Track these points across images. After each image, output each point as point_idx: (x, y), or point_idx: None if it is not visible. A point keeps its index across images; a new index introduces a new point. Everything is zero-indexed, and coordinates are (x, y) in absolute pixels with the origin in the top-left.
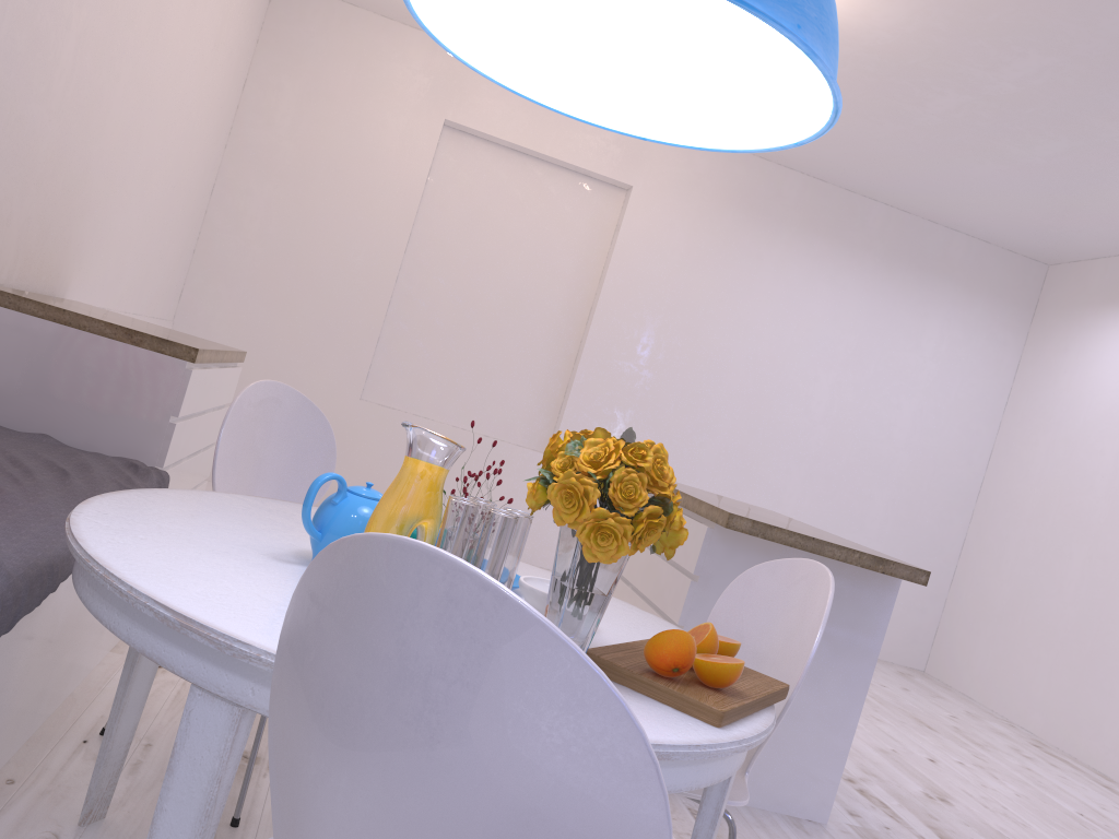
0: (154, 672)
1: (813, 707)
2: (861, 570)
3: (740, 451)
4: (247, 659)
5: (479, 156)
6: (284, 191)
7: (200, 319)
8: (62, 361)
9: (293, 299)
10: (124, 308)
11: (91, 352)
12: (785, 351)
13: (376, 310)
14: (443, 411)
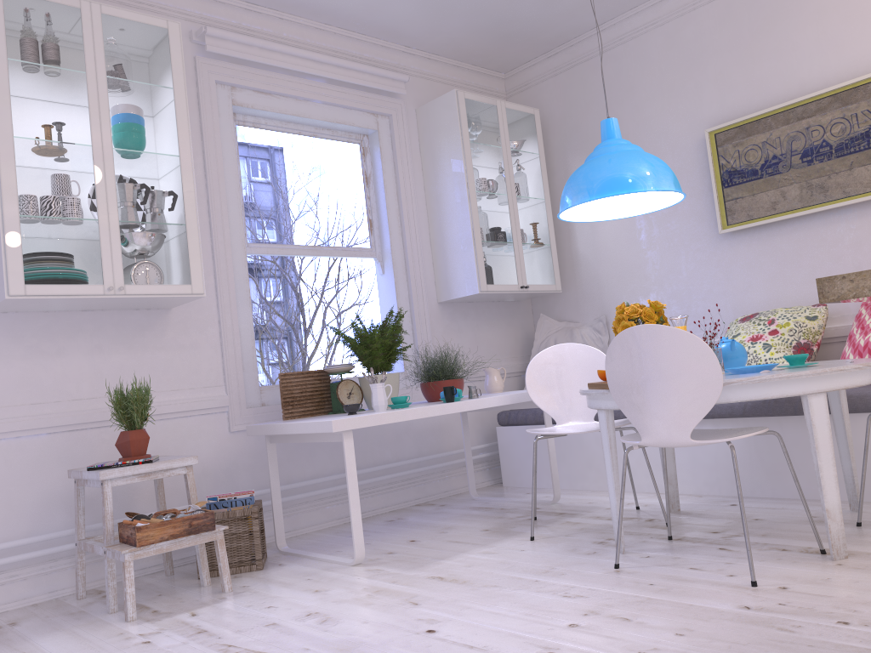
0: (846, 442)
1: None
2: None
3: None
4: None
5: None
6: None
7: None
8: None
9: None
10: None
11: None
12: None
13: None
14: None
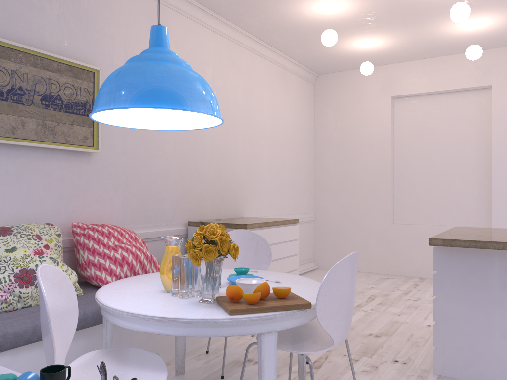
0: None
1: None
2: None
3: None
4: (99, 305)
5: (412, 104)
6: (338, 150)
7: (322, 209)
8: None
9: (353, 191)
10: (279, 214)
11: None
12: None
13: (386, 184)
14: (431, 219)
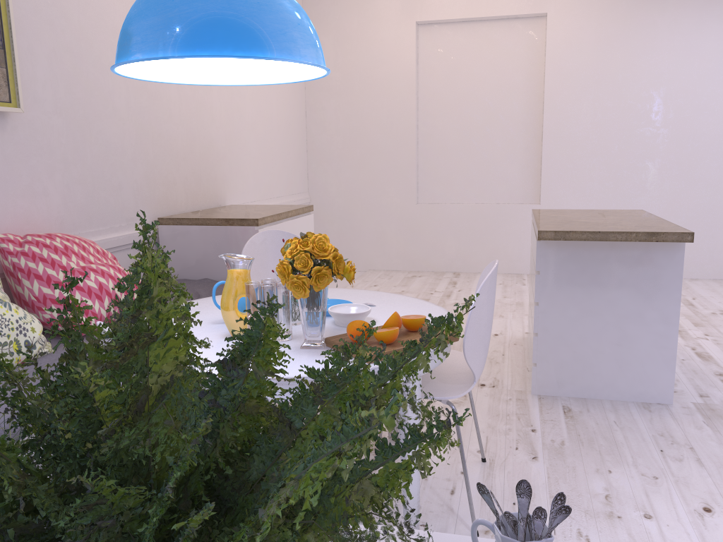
0: None
1: (641, 334)
2: (652, 242)
3: (676, 164)
4: None
5: (444, 35)
6: (341, 101)
7: (320, 186)
8: (205, 242)
9: (363, 159)
10: (268, 197)
11: (214, 234)
12: (693, 83)
13: (409, 150)
14: (467, 196)
